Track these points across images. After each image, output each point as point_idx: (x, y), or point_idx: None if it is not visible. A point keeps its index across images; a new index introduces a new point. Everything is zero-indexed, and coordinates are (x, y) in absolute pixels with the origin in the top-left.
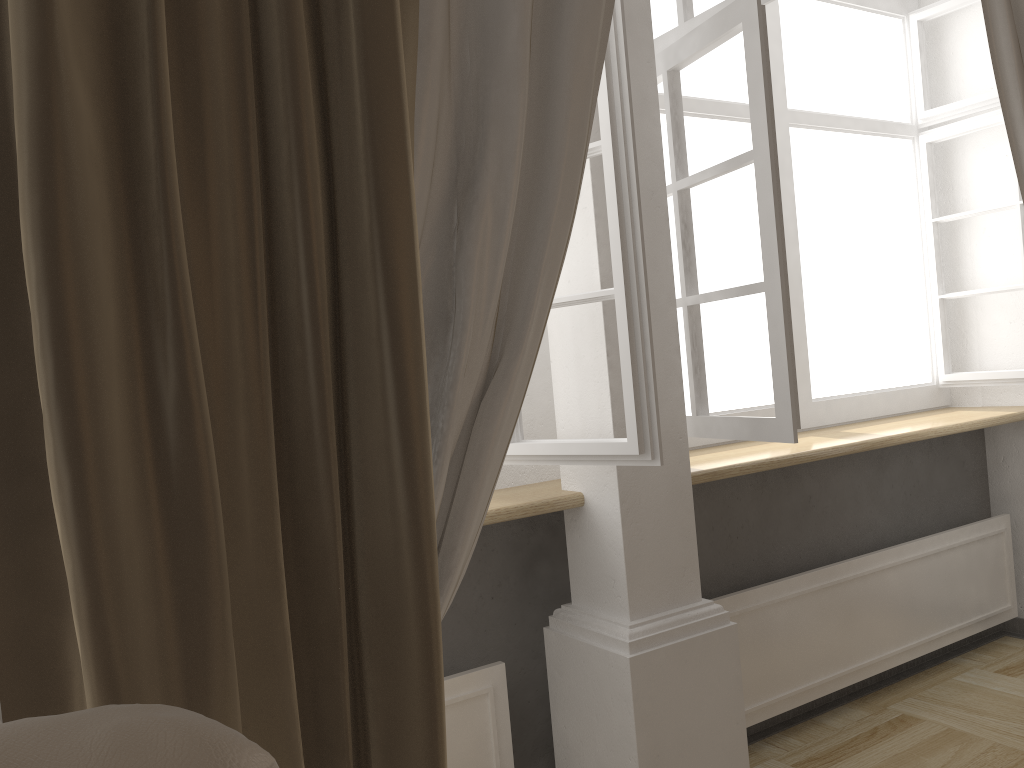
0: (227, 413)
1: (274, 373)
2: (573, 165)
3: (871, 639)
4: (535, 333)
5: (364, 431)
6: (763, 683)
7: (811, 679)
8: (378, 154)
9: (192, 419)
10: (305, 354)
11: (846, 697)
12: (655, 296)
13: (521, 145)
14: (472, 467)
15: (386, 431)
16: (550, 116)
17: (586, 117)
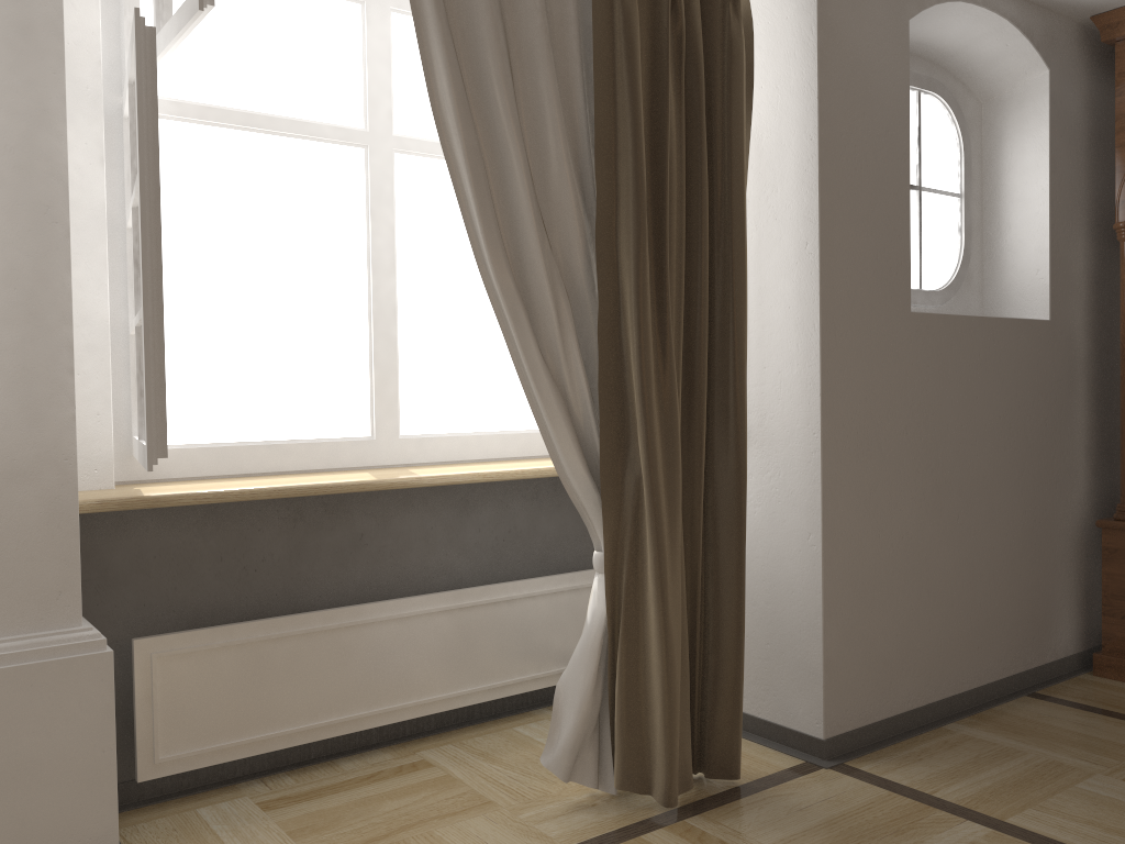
0: None
1: None
2: None
3: (408, 683)
4: None
5: None
6: (249, 719)
7: (318, 719)
8: None
9: None
10: None
11: (390, 741)
12: (42, 313)
13: None
14: None
15: None
16: None
17: None
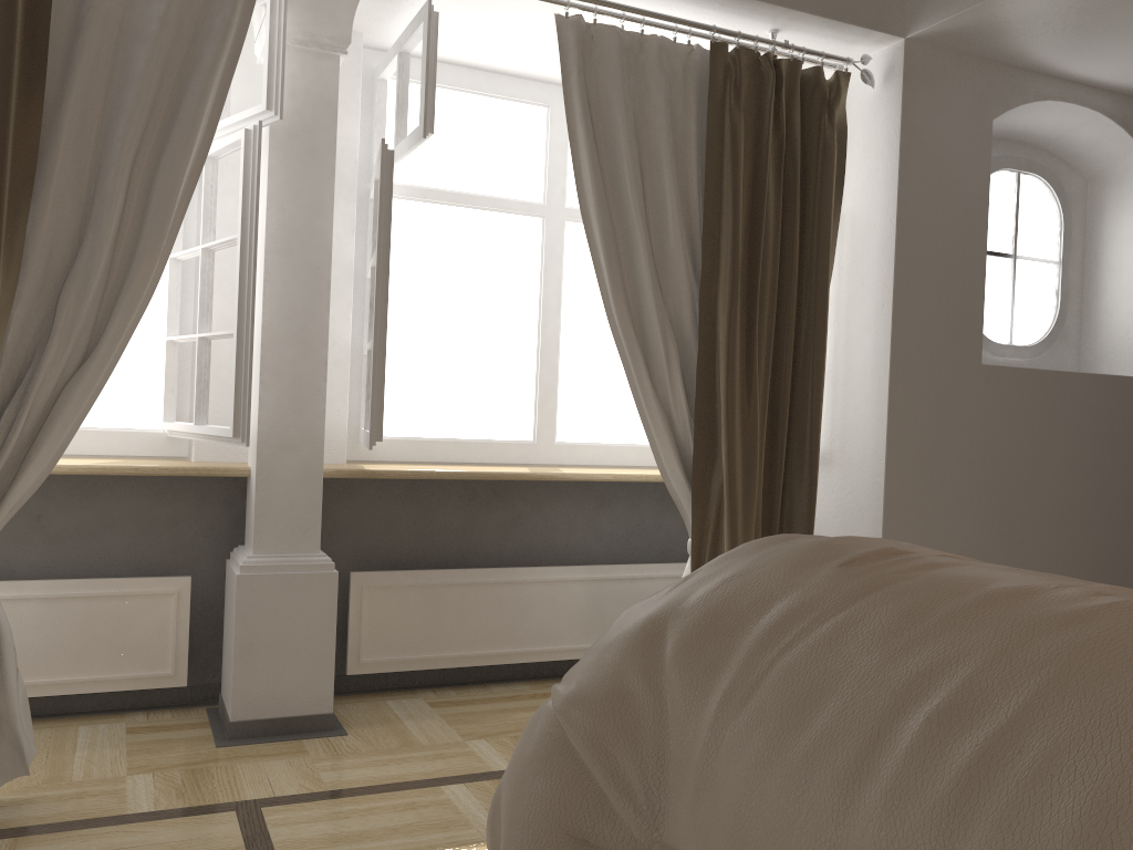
0: None
1: None
2: (153, 253)
3: (546, 632)
4: (110, 348)
5: None
6: (426, 642)
7: (476, 649)
8: None
9: None
10: None
11: (530, 678)
12: (309, 339)
13: (105, 241)
14: (50, 416)
15: None
16: (144, 223)
17: (166, 226)
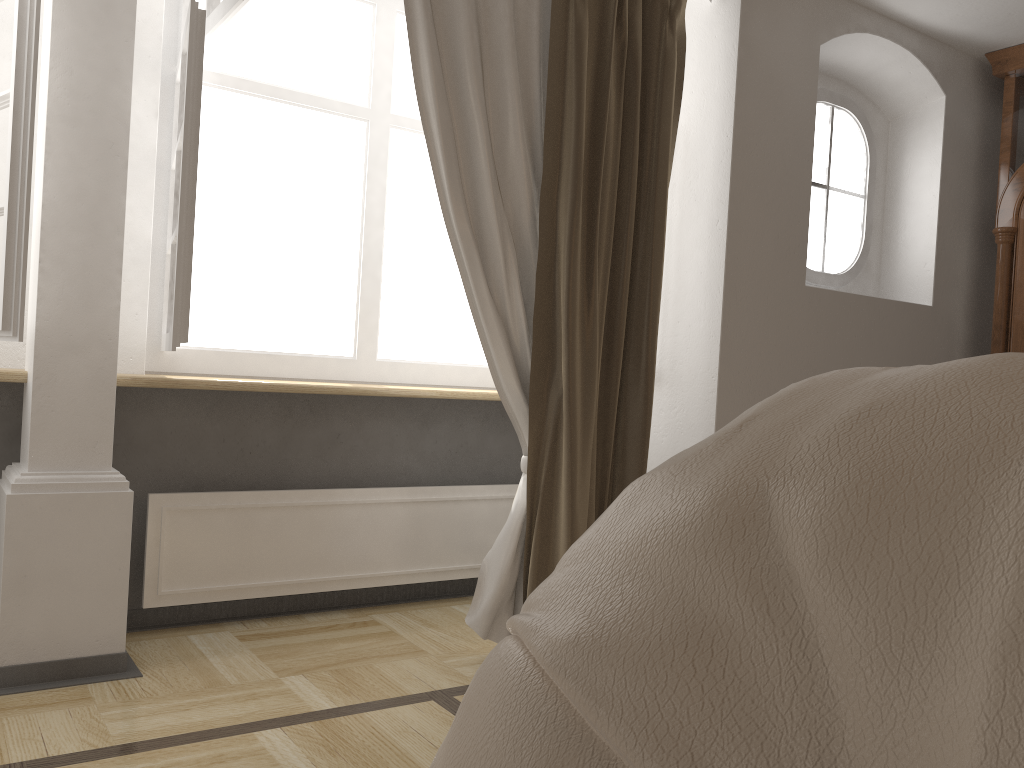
0: None
1: None
2: None
3: (366, 557)
4: None
5: None
6: (235, 570)
7: (291, 577)
8: None
9: None
10: None
11: (348, 606)
12: (102, 225)
13: None
14: None
15: None
16: None
17: None
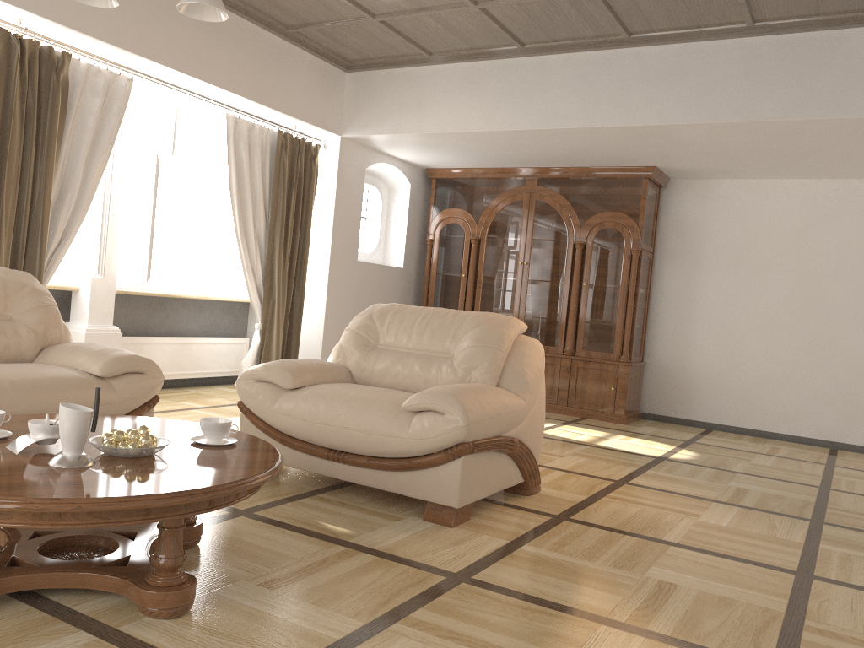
0: (4, 239)
1: (13, 233)
2: (90, 199)
3: (181, 366)
4: (73, 236)
5: (31, 248)
6: None
7: None
8: (45, 194)
9: (2, 238)
10: (22, 230)
11: (170, 387)
12: (113, 233)
13: (77, 193)
14: (52, 262)
15: (37, 249)
16: (86, 186)
17: (95, 188)
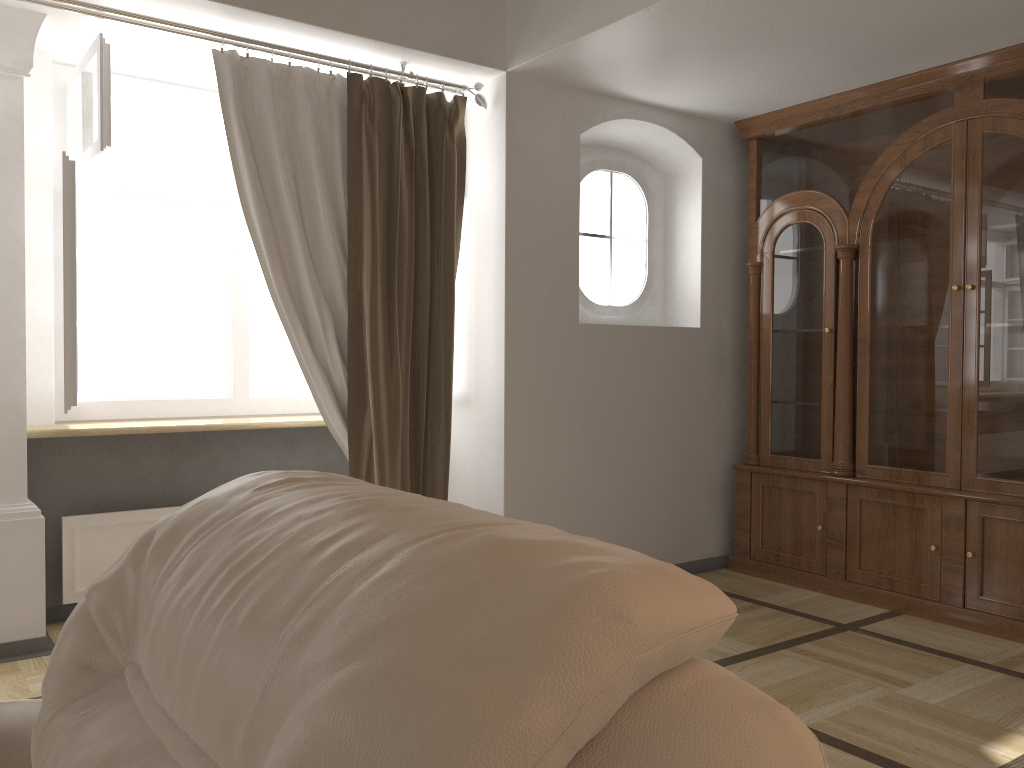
0: None
1: None
2: None
3: None
4: None
5: None
6: None
7: None
8: None
9: None
10: None
11: None
12: (8, 321)
13: None
14: None
15: None
16: None
17: None
